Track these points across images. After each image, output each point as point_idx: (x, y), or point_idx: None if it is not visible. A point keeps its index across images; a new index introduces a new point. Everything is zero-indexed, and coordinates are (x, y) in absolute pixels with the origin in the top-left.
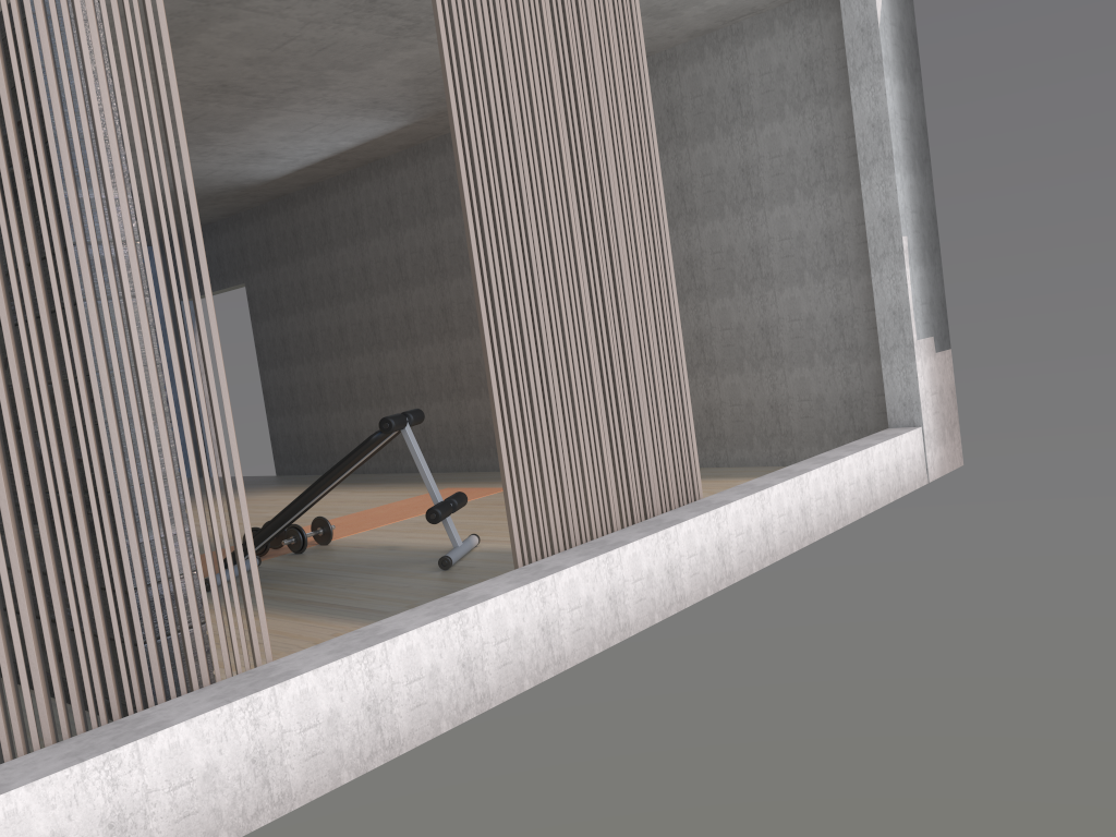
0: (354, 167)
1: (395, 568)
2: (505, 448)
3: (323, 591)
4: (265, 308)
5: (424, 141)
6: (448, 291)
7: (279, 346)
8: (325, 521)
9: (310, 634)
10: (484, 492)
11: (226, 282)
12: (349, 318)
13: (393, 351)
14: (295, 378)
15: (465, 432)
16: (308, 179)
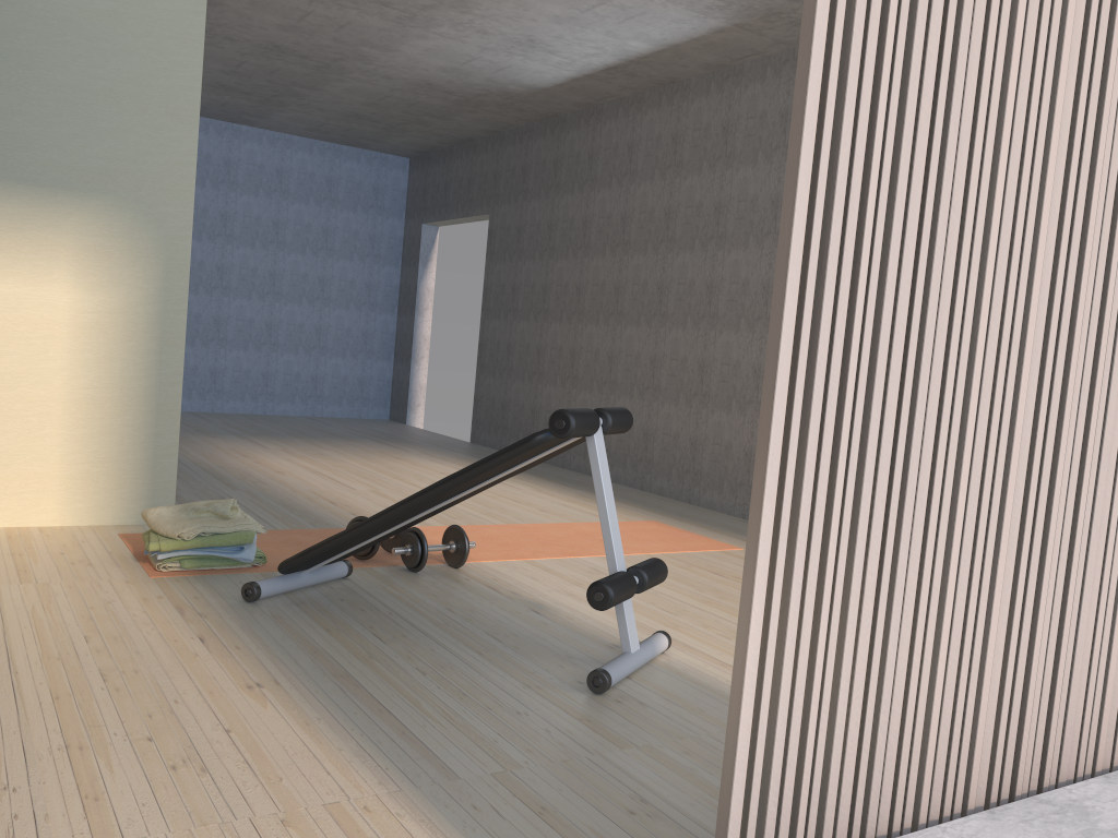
0: (643, 88)
1: (521, 655)
2: (766, 571)
3: (391, 667)
4: (503, 247)
5: (739, 61)
6: (721, 264)
7: (508, 294)
8: (461, 534)
9: (294, 784)
10: (701, 543)
11: (470, 210)
12: (591, 276)
13: (634, 328)
14: (516, 336)
15: (697, 451)
16: (585, 96)
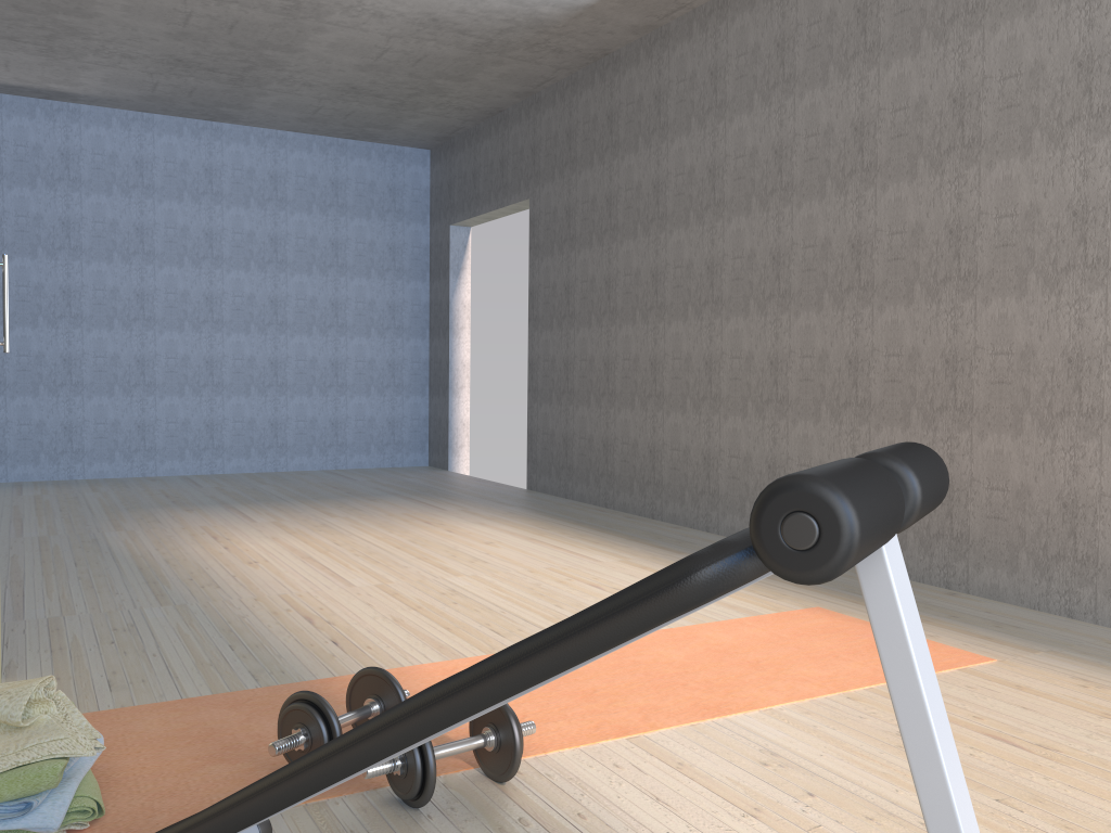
0: None
1: None
2: None
3: None
4: (550, 237)
5: None
6: (872, 209)
7: (560, 295)
8: (505, 717)
9: None
10: None
11: (505, 198)
12: (672, 257)
13: (740, 318)
14: (575, 348)
15: None
16: (645, 13)
